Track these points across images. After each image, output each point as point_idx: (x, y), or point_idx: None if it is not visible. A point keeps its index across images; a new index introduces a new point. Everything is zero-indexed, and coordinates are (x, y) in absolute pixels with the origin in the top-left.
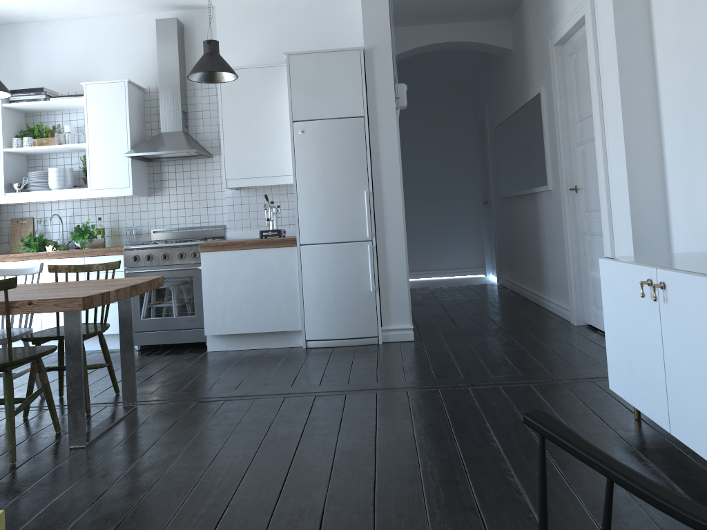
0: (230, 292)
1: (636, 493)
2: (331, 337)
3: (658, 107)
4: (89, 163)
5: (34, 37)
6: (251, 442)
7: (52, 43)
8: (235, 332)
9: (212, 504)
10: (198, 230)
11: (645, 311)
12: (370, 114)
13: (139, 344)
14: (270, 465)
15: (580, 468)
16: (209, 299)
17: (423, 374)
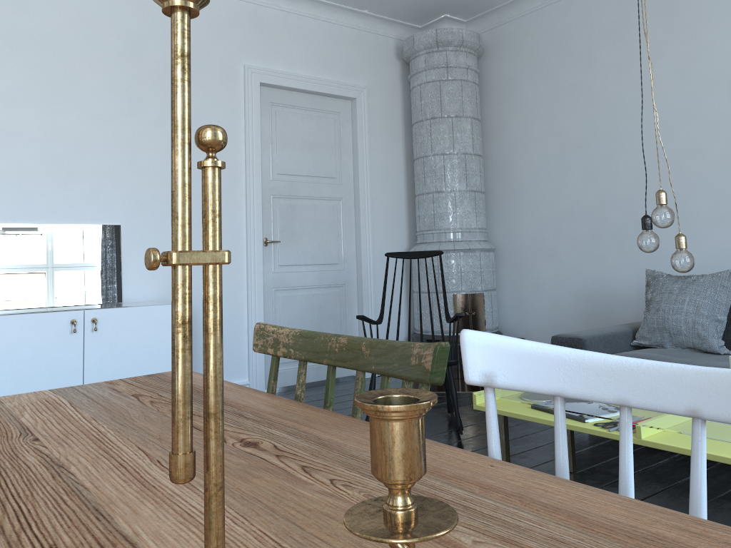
0: None
1: (375, 322)
2: None
3: None
4: None
5: None
6: None
7: None
8: None
9: None
10: None
11: (58, 346)
12: None
13: None
14: None
15: None
16: None
17: None
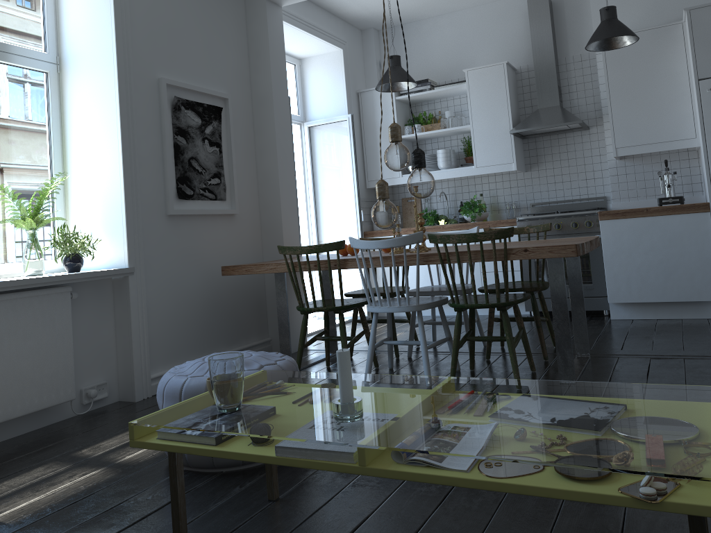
0: (634, 260)
1: None
2: None
3: None
4: (474, 143)
5: (413, 36)
6: None
7: (428, 39)
8: (642, 300)
9: None
10: (578, 203)
11: None
12: None
13: None
14: None
15: None
16: (611, 267)
17: None
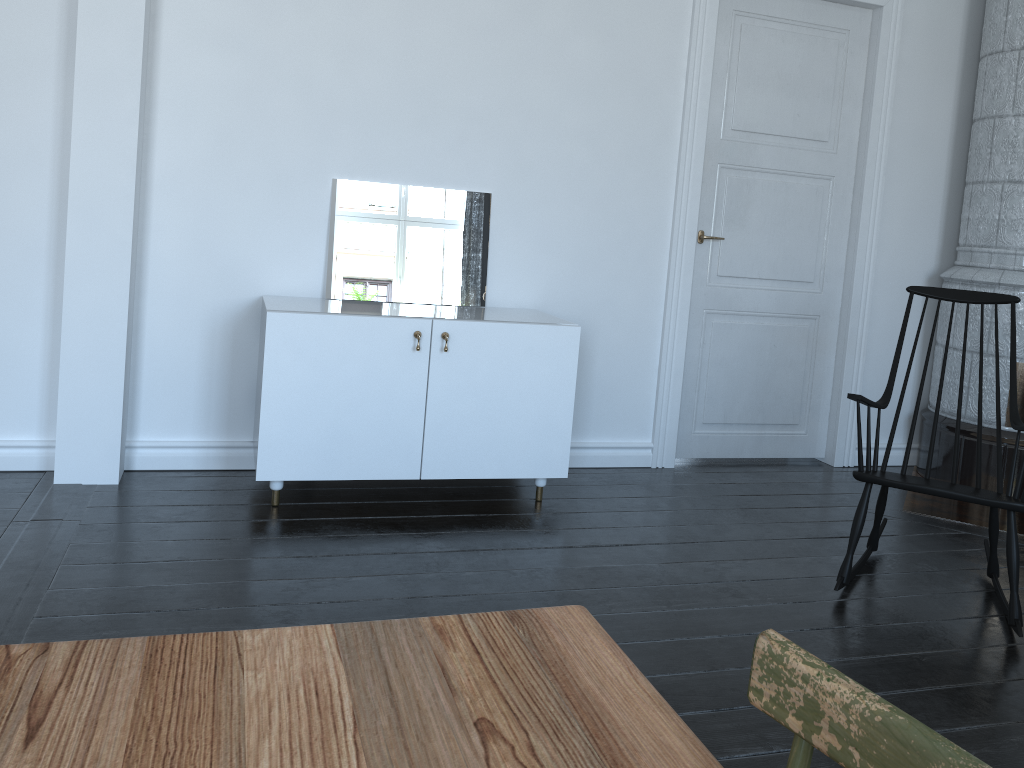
0: None
1: (877, 406)
2: None
3: (146, 93)
4: None
5: None
6: None
7: None
8: None
9: None
10: None
11: (395, 366)
12: None
13: None
14: None
15: (430, 542)
16: None
17: None
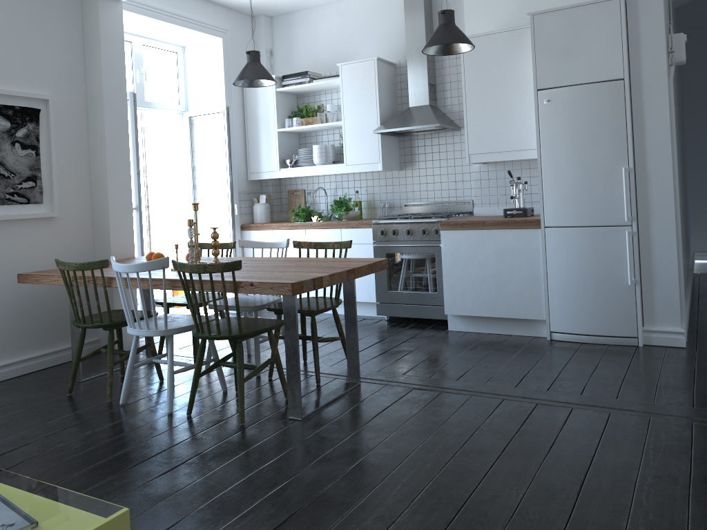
0: (469, 272)
1: None
2: (579, 332)
3: None
4: (345, 140)
5: (302, 24)
6: (447, 449)
7: (316, 28)
8: (475, 314)
9: (380, 515)
10: (446, 205)
11: None
12: (632, 76)
13: (387, 314)
14: (454, 483)
15: None
16: (449, 278)
17: (680, 397)
